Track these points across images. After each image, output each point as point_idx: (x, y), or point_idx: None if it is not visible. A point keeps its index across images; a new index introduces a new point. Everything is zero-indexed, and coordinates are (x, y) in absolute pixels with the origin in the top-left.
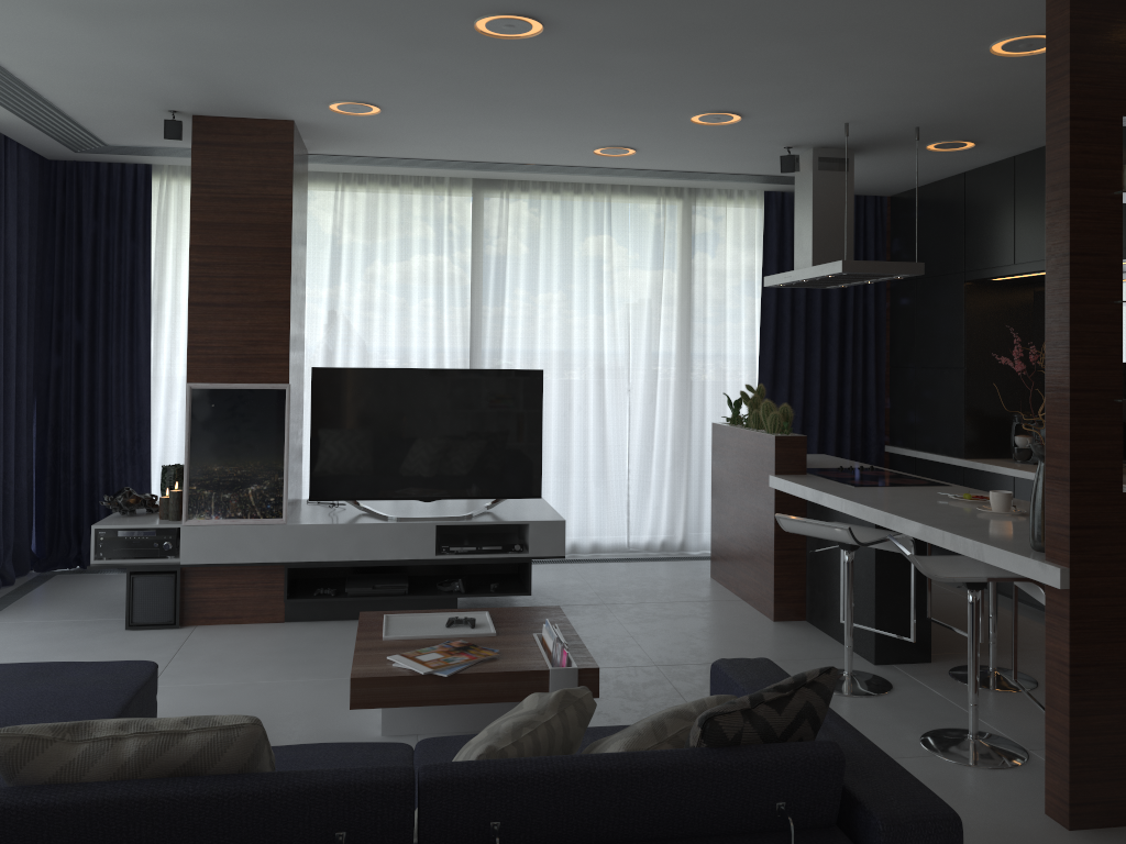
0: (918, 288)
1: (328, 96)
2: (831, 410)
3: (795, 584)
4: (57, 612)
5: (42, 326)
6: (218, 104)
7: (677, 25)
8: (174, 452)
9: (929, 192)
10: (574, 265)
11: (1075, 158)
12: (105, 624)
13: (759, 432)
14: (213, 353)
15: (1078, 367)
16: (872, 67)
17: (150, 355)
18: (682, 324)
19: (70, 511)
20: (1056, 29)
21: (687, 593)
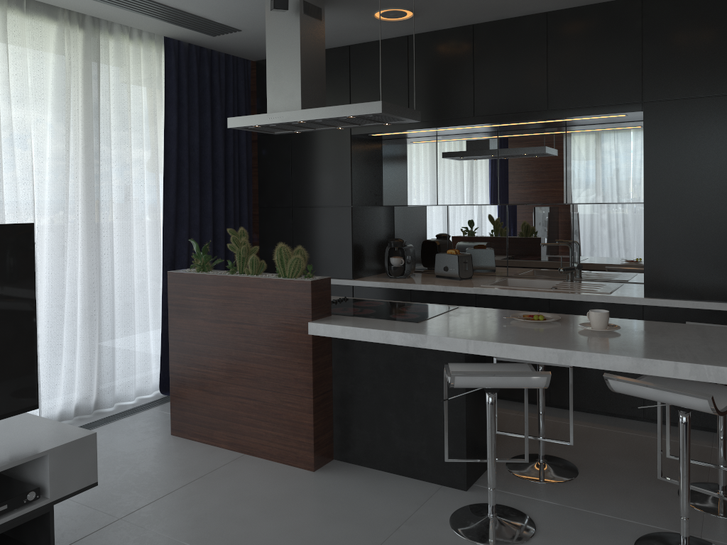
0: (294, 140)
1: None
2: (220, 248)
3: (327, 426)
4: None
5: None
6: None
7: None
8: None
9: None
10: None
11: None
12: None
13: (276, 278)
14: None
15: None
16: None
17: None
18: (90, 167)
19: None
20: None
21: (184, 465)
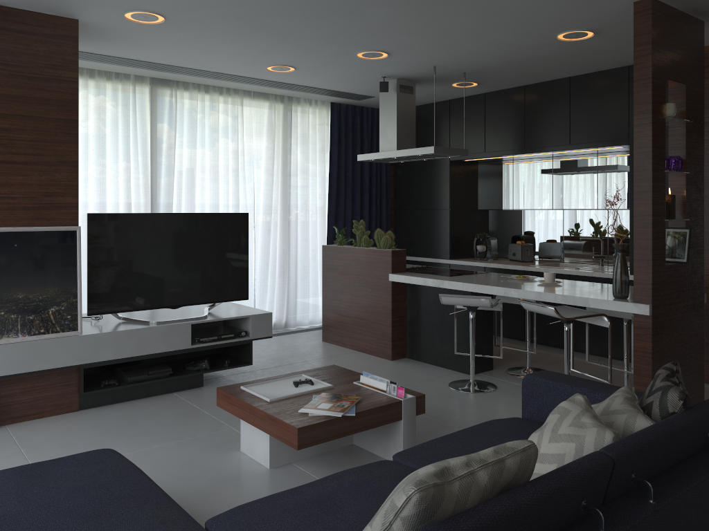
0: (415, 164)
1: (137, 5)
2: None
3: (401, 337)
4: None
5: None
6: None
7: None
8: None
9: (424, 110)
10: (219, 143)
11: (653, 98)
12: None
13: (374, 248)
14: (14, 202)
15: (654, 203)
16: (493, 36)
17: None
18: (284, 184)
19: None
20: (641, 30)
21: (324, 352)
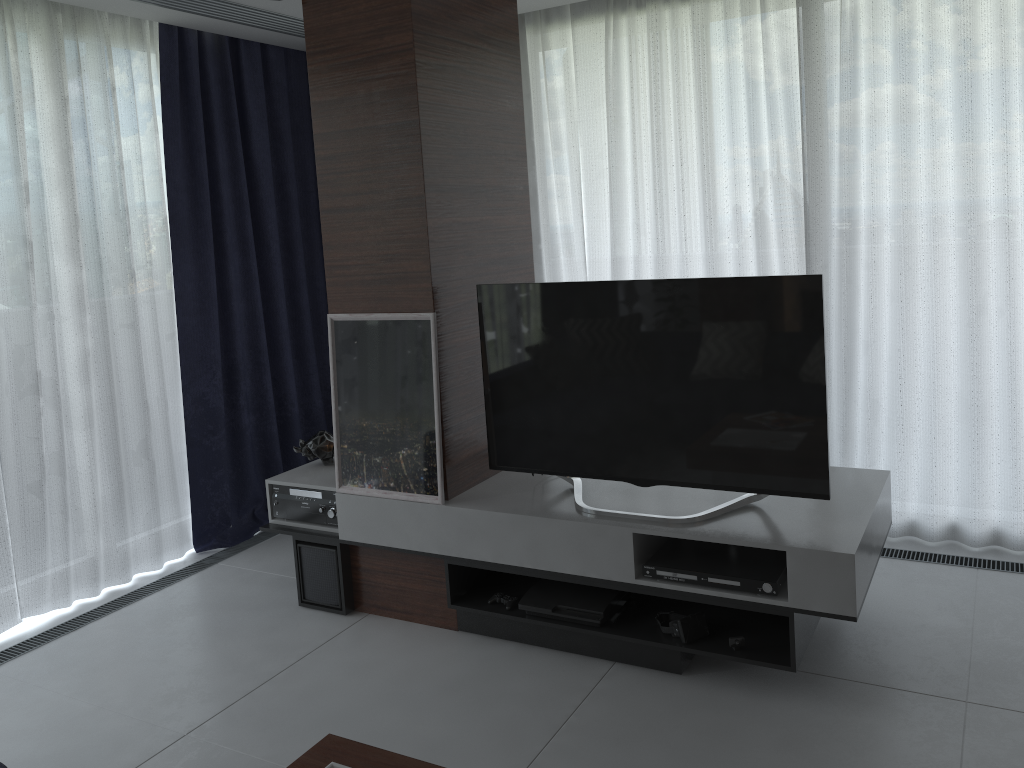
0: None
1: None
2: None
3: None
4: (287, 558)
5: None
6: None
7: None
8: None
9: None
10: (983, 70)
11: None
12: (296, 590)
13: None
14: (351, 274)
15: None
16: None
17: None
18: None
19: None
20: None
21: None
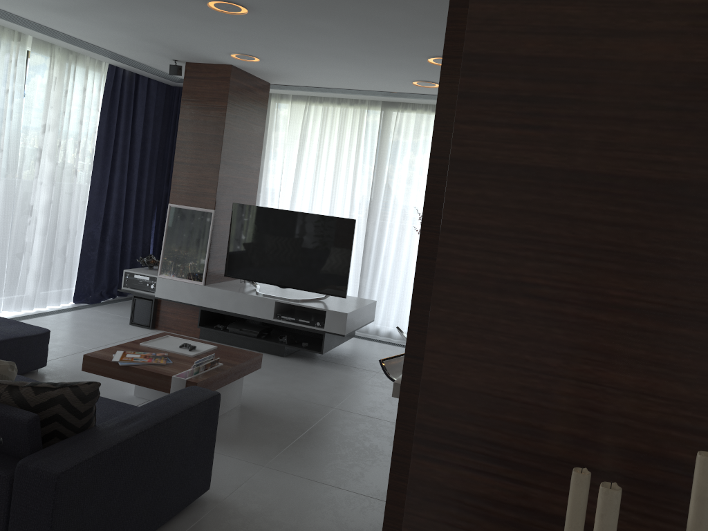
0: None
1: (222, 50)
2: None
3: None
4: (120, 311)
5: (162, 171)
6: (186, 56)
7: (308, 1)
8: None
9: None
10: None
11: (443, 86)
12: (127, 320)
13: None
14: (182, 189)
15: (426, 240)
16: None
17: None
18: None
19: None
20: None
21: None
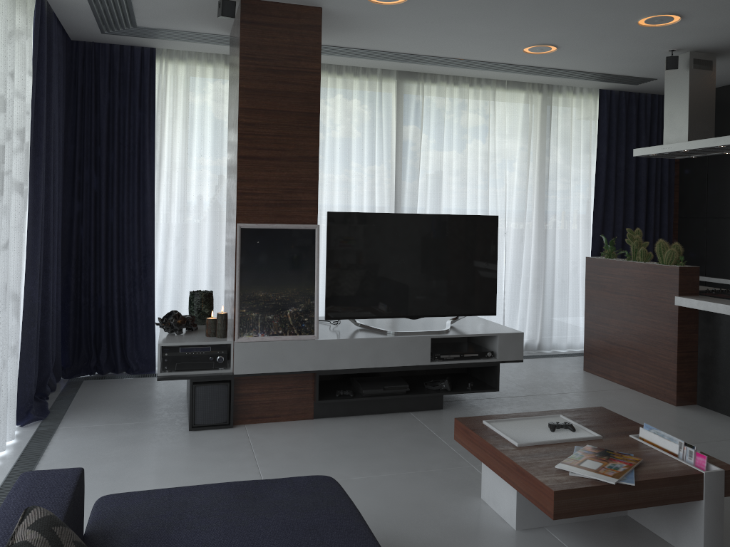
0: (710, 161)
1: None
2: None
3: (690, 377)
4: (114, 416)
5: (65, 178)
6: None
7: None
8: (170, 280)
9: (723, 92)
10: (467, 139)
11: None
12: (166, 426)
13: (655, 264)
14: (258, 198)
15: None
16: None
17: (153, 202)
18: (541, 185)
19: (91, 328)
20: None
21: (585, 384)
